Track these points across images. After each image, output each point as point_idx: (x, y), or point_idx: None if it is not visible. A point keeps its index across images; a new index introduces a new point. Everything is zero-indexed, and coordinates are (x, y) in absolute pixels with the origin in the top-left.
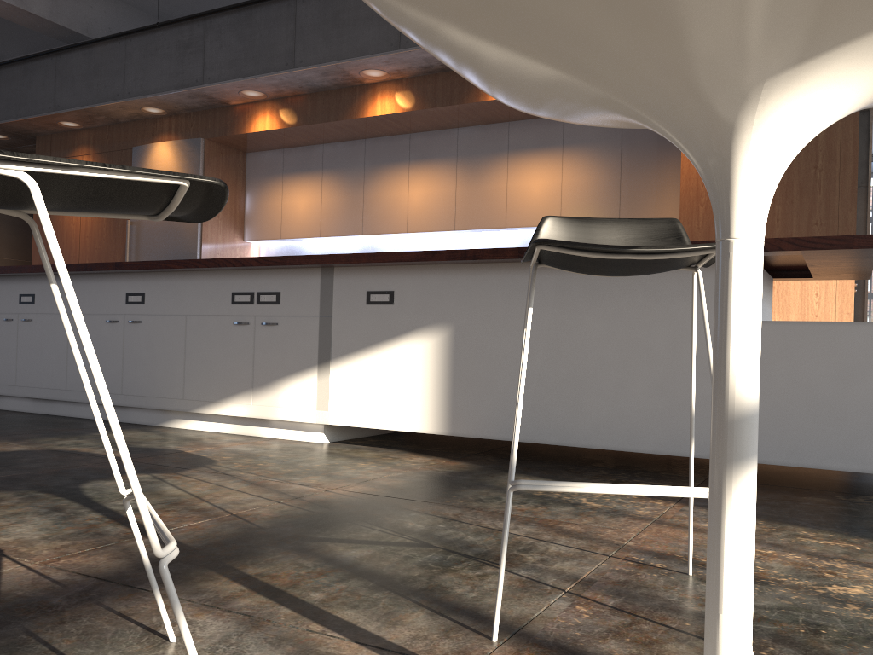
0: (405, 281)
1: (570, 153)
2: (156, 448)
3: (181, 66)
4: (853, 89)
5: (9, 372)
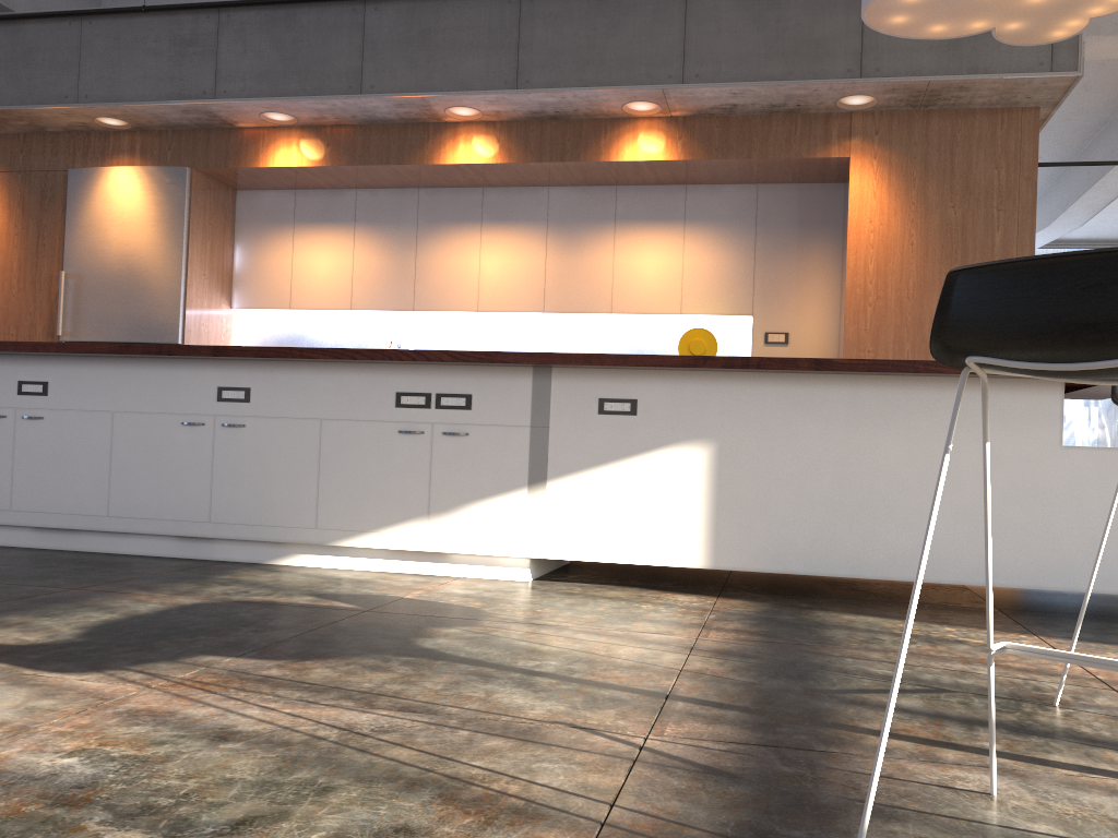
0: (652, 388)
1: (694, 231)
2: (357, 594)
3: (178, 69)
4: None
5: None
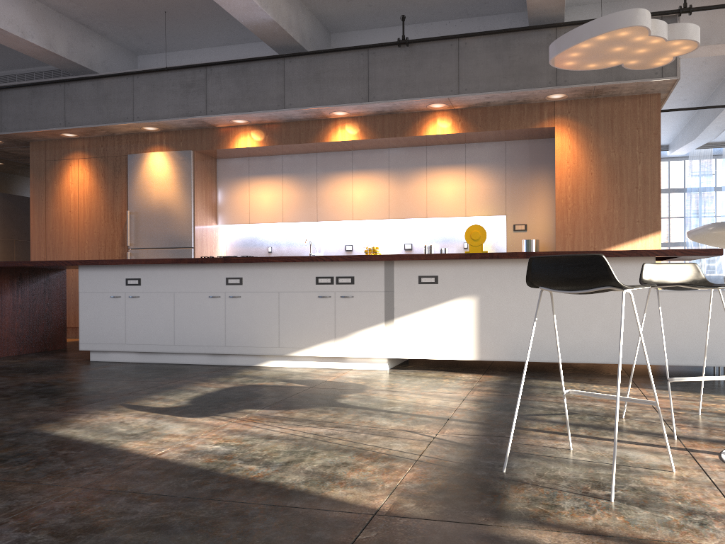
0: (445, 269)
1: (471, 169)
2: (304, 379)
3: (185, 100)
4: None
5: (119, 334)
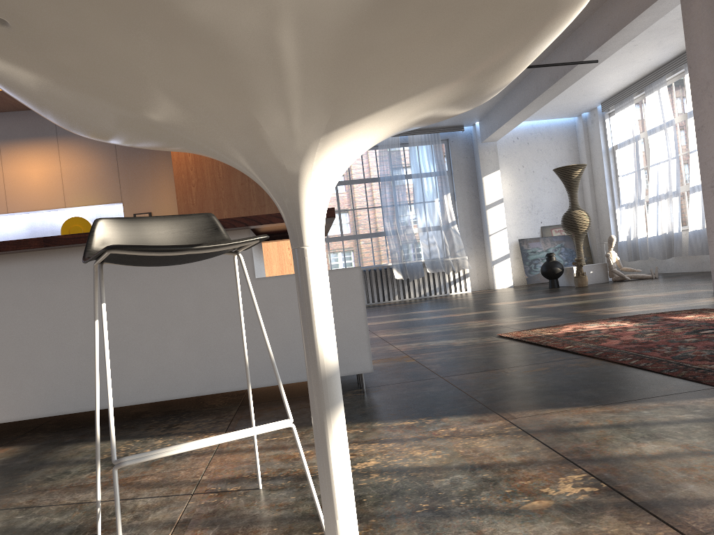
0: None
1: (66, 143)
2: None
3: None
4: (371, 141)
5: None
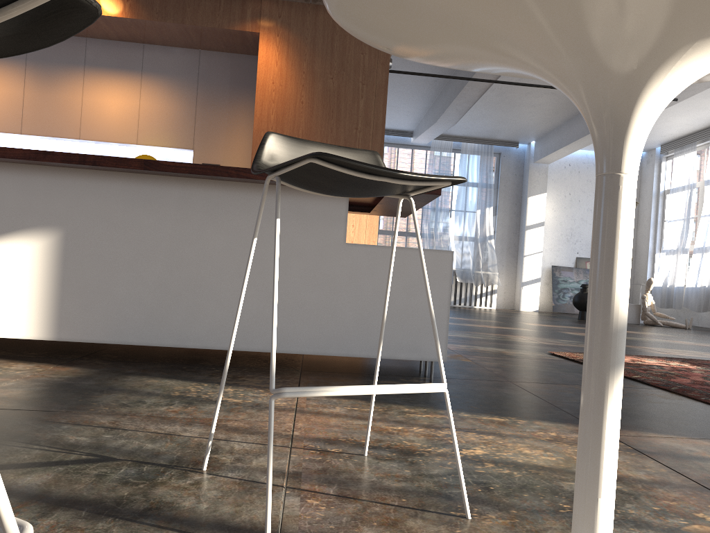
0: (4, 178)
1: (149, 80)
2: None
3: None
4: None
5: None
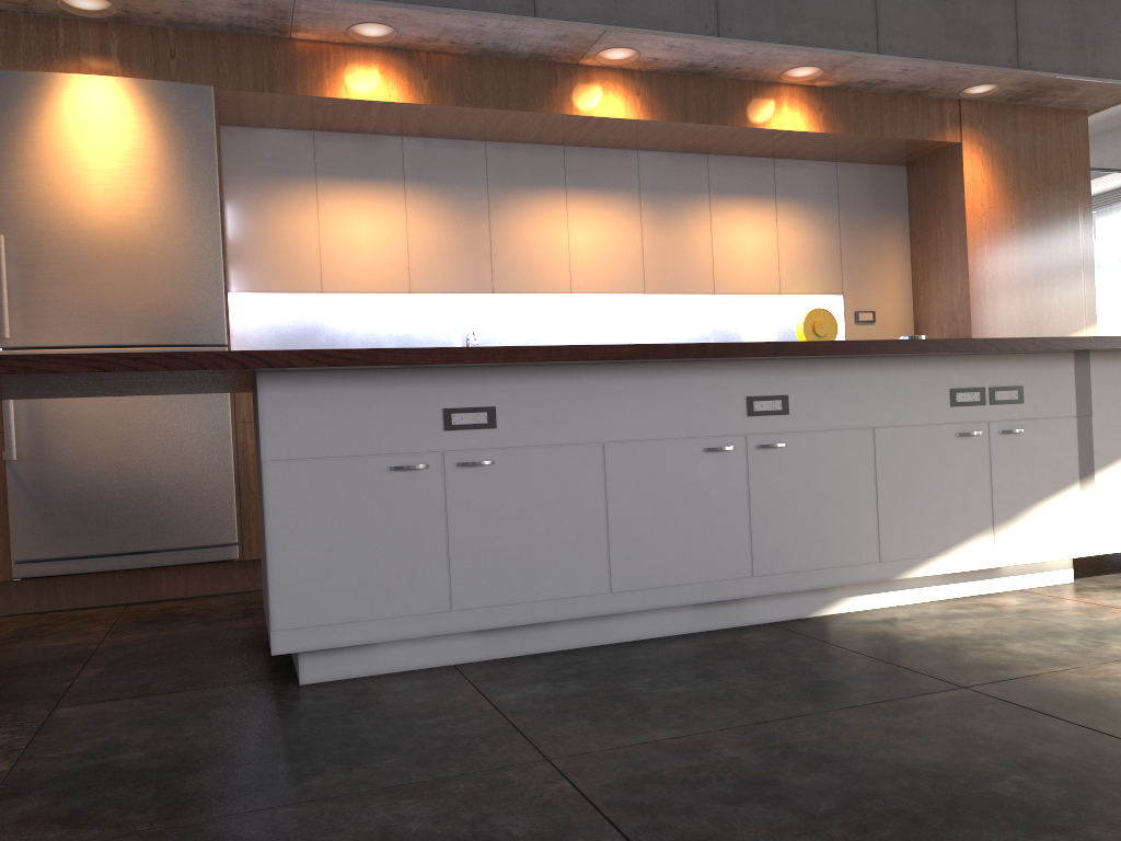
0: None
1: (785, 207)
2: None
3: None
4: None
5: (426, 584)
